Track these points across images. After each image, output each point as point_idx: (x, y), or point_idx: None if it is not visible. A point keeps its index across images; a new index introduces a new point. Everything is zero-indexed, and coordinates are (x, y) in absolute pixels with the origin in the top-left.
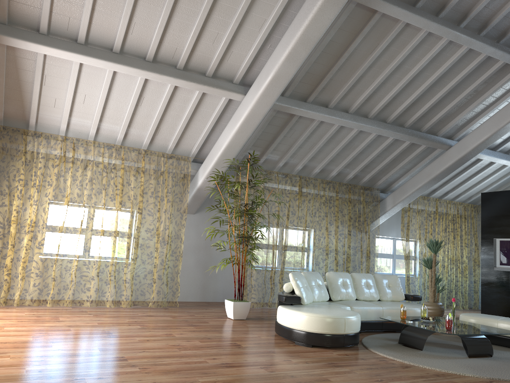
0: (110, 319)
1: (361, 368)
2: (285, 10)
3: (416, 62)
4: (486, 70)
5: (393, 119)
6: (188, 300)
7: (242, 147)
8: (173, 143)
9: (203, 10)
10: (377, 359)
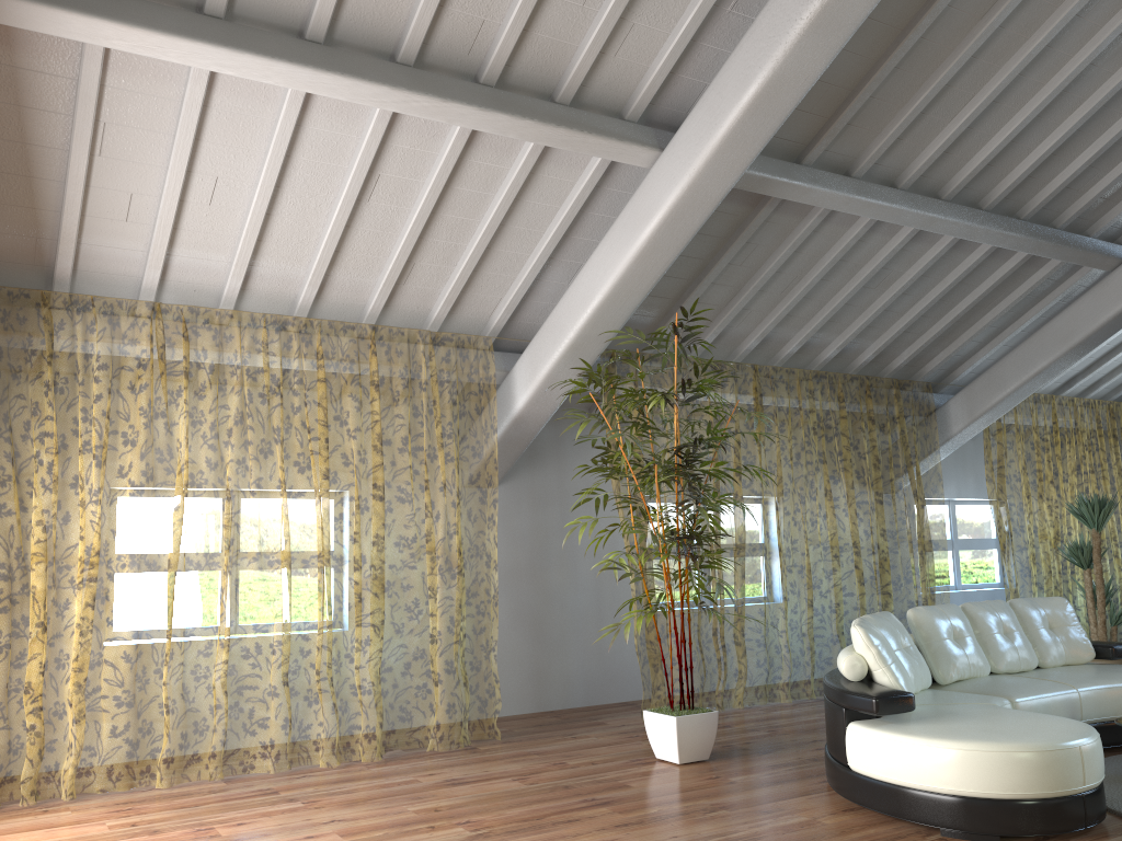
0: (363, 814)
1: None
2: None
3: (1086, 36)
4: None
5: (999, 200)
6: (502, 713)
7: None
8: (445, 302)
9: None
10: None
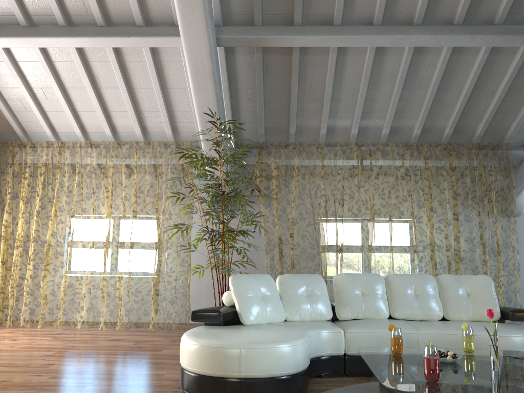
0: (52, 343)
1: None
2: None
3: None
4: None
5: (463, 16)
6: None
7: (257, 117)
8: (166, 127)
9: None
10: None
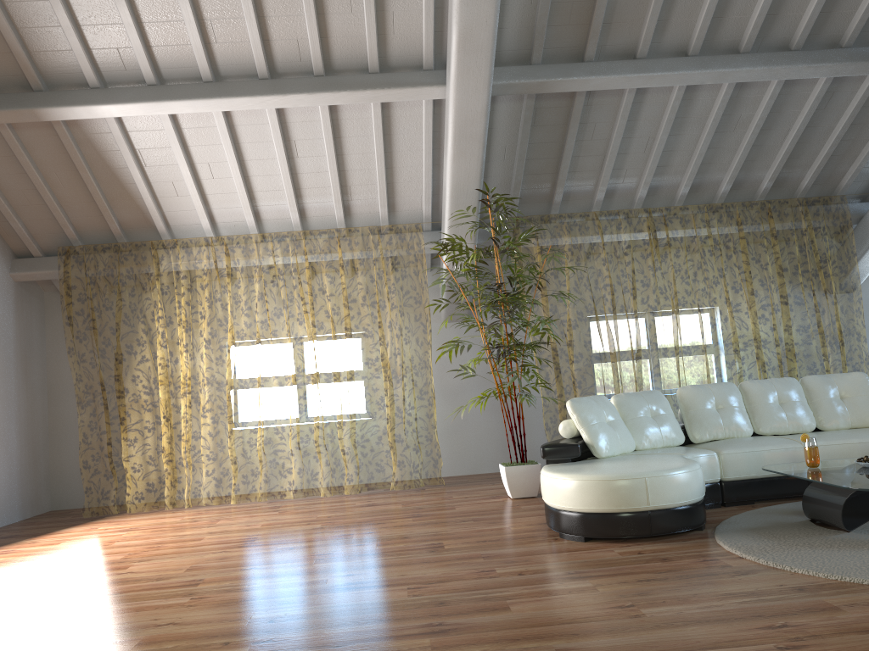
0: (293, 517)
1: (628, 580)
2: None
3: None
4: None
5: (804, 38)
6: (482, 471)
7: (510, 183)
8: (381, 206)
9: None
10: (700, 558)
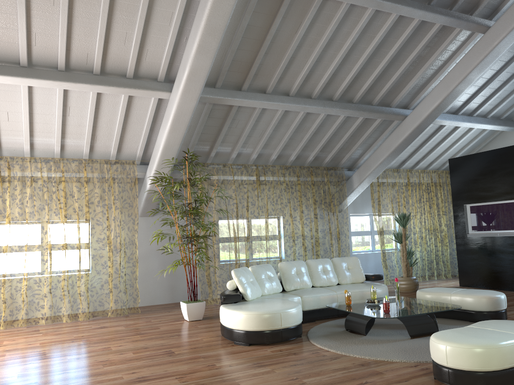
0: (57, 337)
1: (285, 365)
2: (191, 0)
3: (347, 35)
4: (425, 34)
5: (339, 96)
6: (156, 303)
7: (189, 144)
8: (114, 148)
9: (102, 11)
10: (310, 352)
